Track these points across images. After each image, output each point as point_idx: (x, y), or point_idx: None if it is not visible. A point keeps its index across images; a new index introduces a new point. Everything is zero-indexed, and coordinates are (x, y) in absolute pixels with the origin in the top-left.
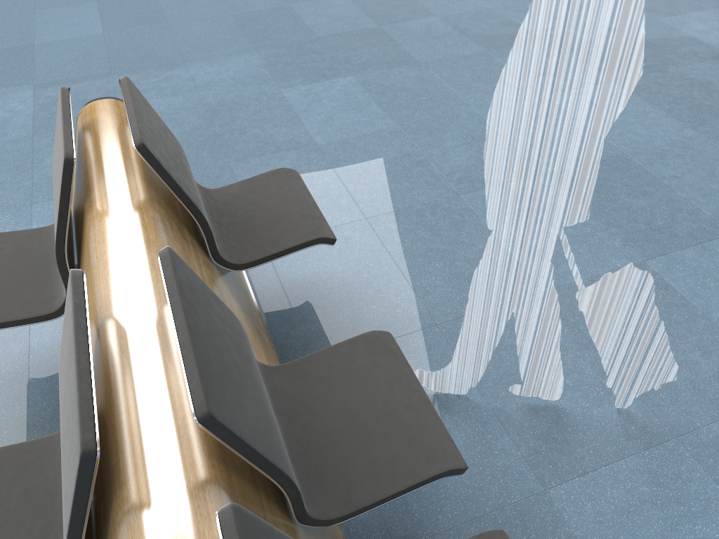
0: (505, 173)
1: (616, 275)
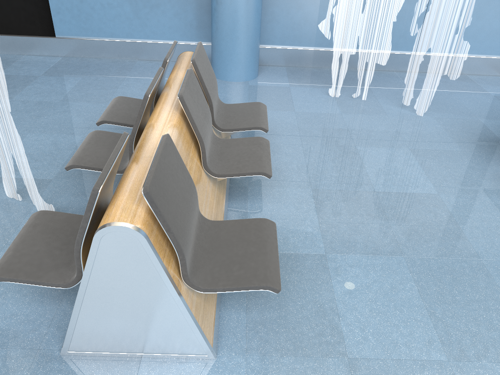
0: (0, 82)
1: None
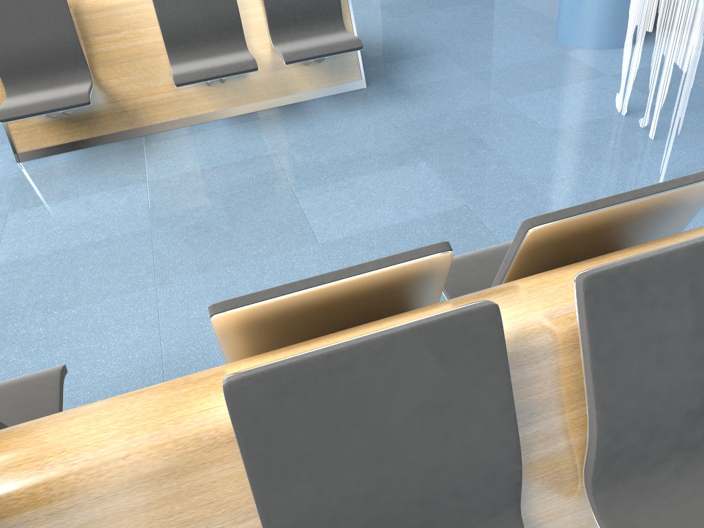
0: None
1: None
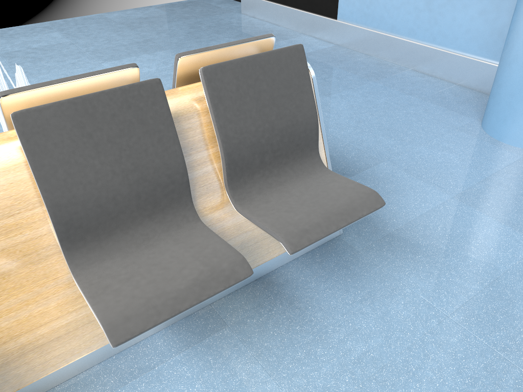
0: None
1: (17, 73)
